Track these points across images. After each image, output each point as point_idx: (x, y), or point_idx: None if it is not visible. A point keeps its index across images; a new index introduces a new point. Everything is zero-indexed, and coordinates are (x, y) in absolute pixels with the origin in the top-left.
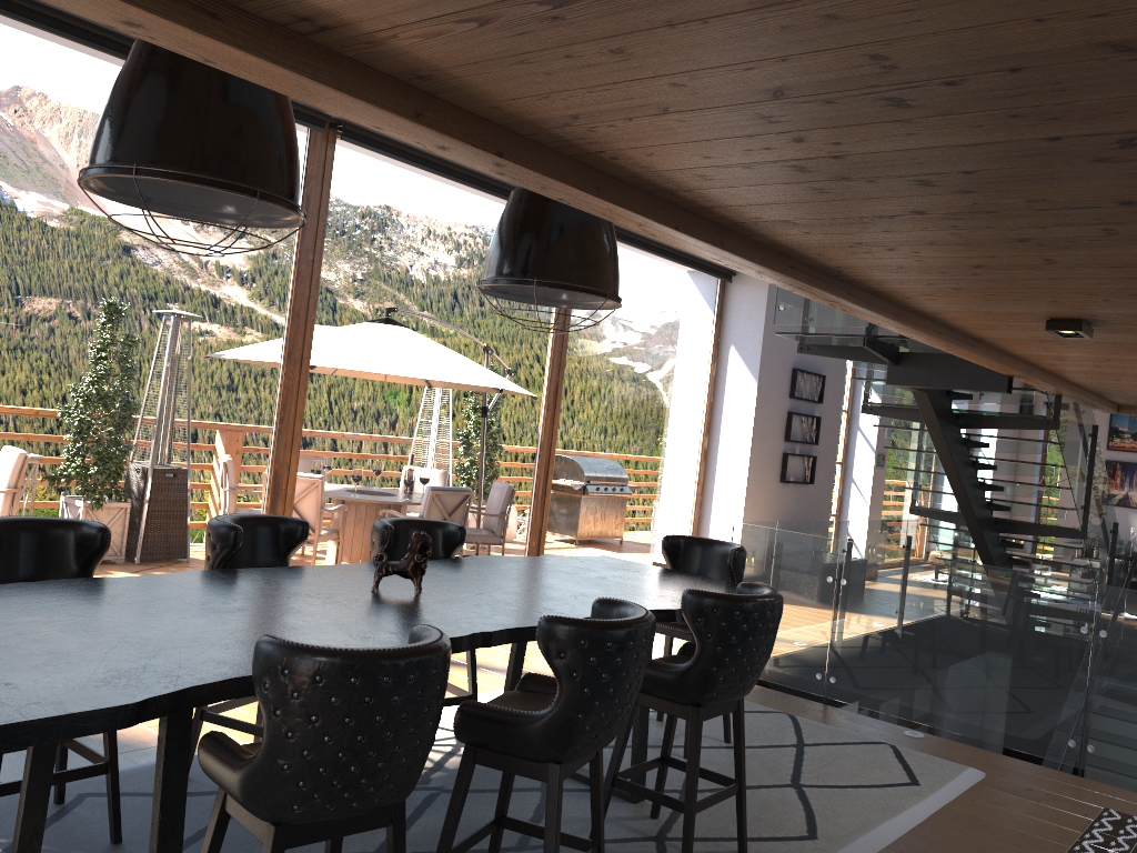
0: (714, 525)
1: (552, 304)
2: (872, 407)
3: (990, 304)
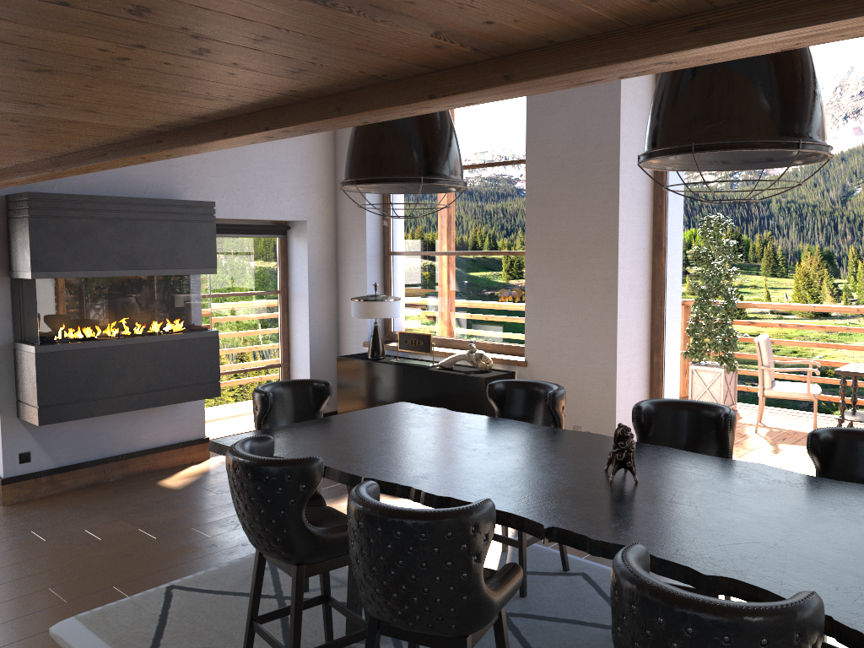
0: None
1: (820, 158)
2: None
3: None
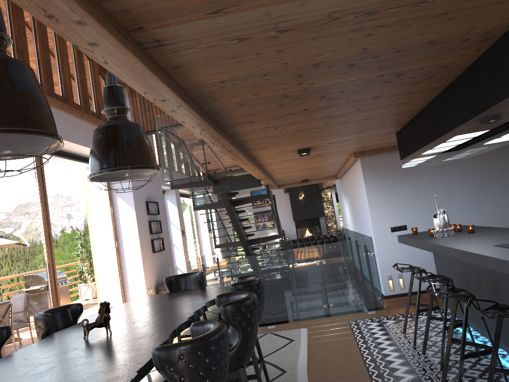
0: (130, 281)
1: (116, 180)
2: (197, 207)
3: (284, 147)
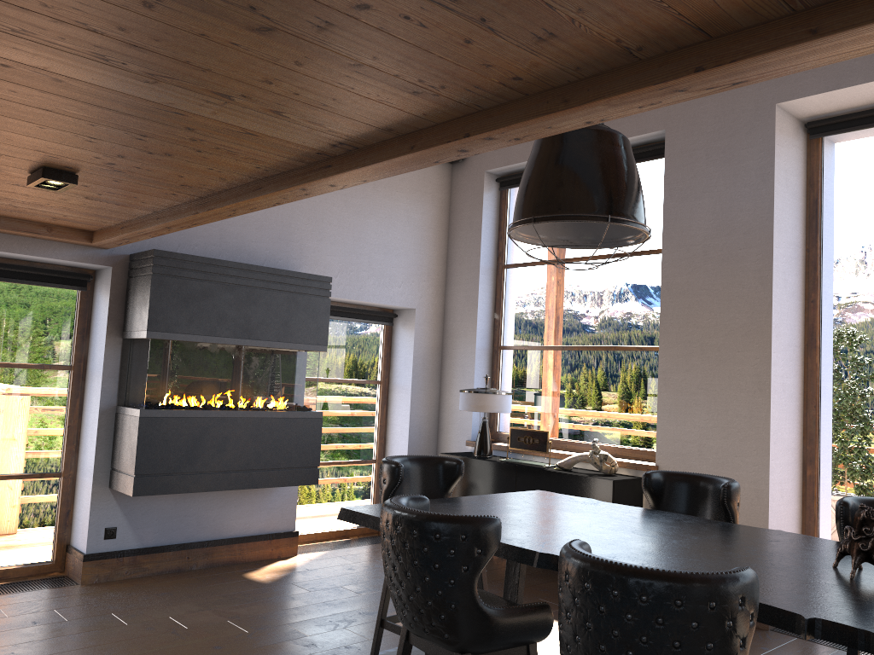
0: None
1: None
2: None
3: None
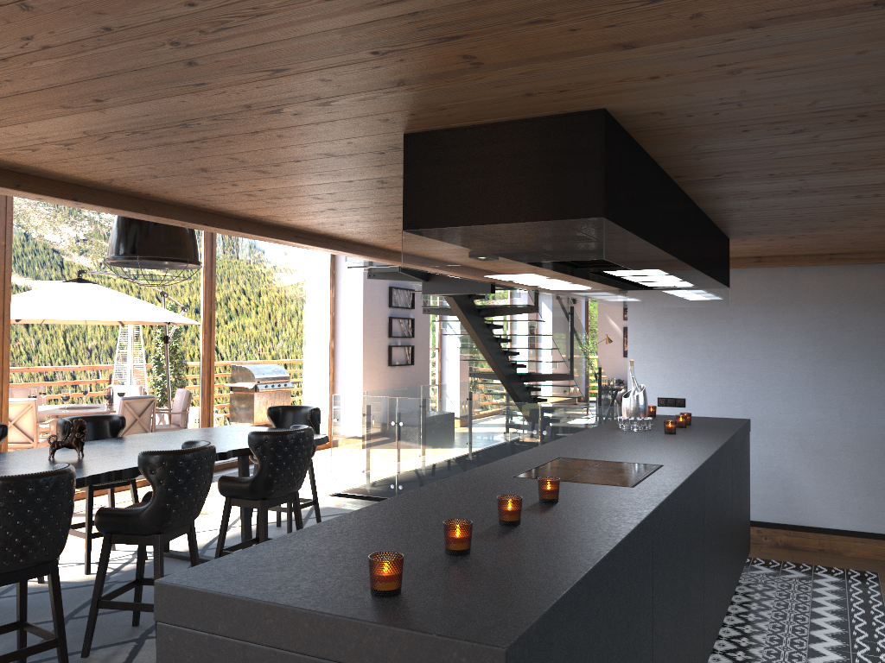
0: None
1: (161, 268)
2: (429, 309)
3: None
